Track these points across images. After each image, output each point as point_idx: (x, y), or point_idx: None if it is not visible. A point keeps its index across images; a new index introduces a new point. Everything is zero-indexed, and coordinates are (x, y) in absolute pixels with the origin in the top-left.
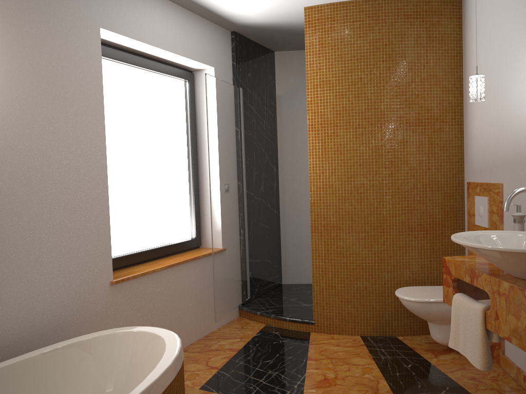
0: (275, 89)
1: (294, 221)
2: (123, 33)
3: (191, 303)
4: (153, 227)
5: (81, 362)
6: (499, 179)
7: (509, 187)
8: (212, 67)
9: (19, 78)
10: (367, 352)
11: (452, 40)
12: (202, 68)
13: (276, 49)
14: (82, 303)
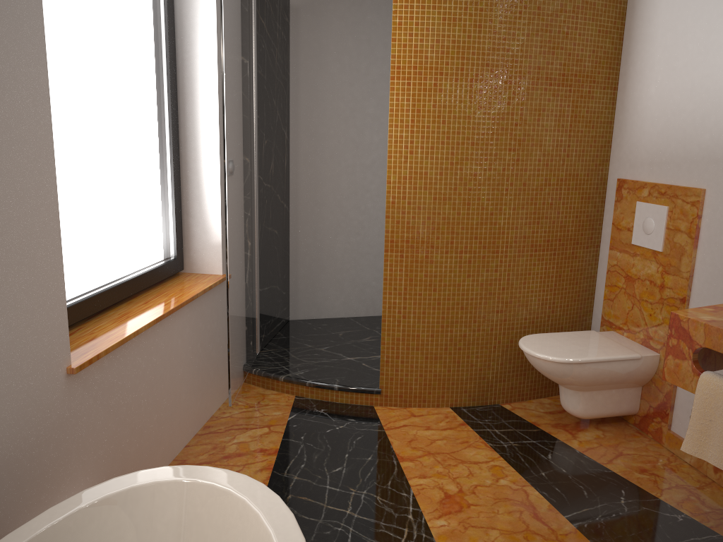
0: None
1: (311, 221)
2: None
3: (185, 378)
4: (114, 243)
5: None
6: (696, 182)
7: (720, 196)
8: None
9: None
10: (477, 437)
11: None
12: None
13: None
14: (20, 425)
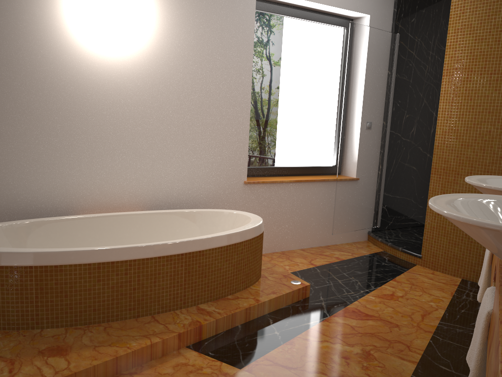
0: None
1: None
2: None
3: (316, 216)
4: (294, 149)
5: (204, 225)
6: None
7: None
8: (368, 15)
9: (191, 31)
10: (452, 290)
11: None
12: (359, 16)
13: None
14: (220, 191)
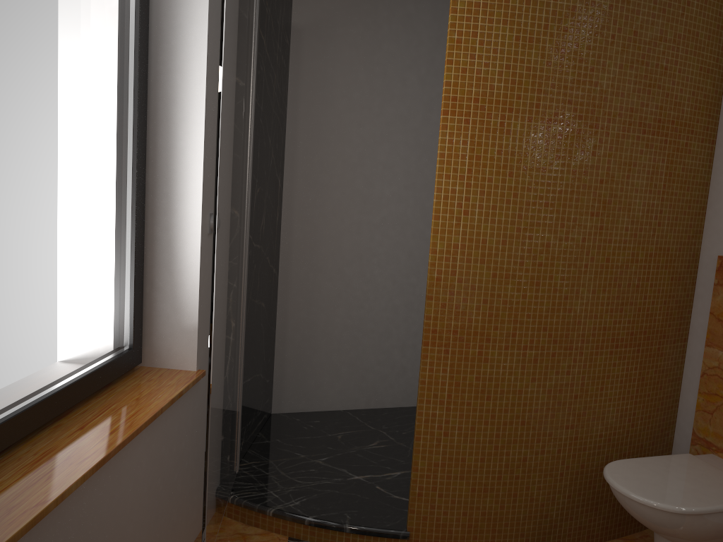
0: (291, 10)
1: (305, 290)
2: None
3: (137, 537)
4: (36, 337)
5: None
6: None
7: None
8: None
9: None
10: None
11: None
12: None
13: None
14: None
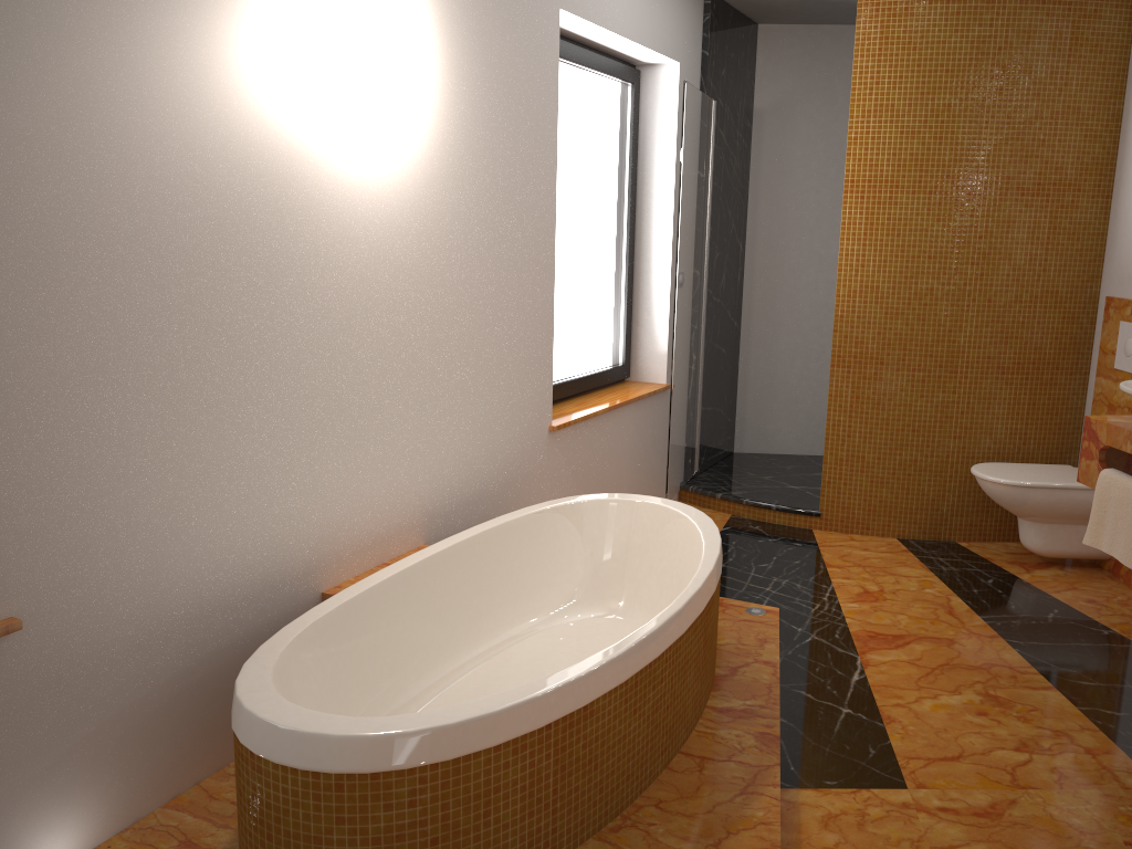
0: (753, 96)
1: (764, 343)
2: (583, 15)
3: (627, 472)
4: (577, 342)
5: (555, 538)
6: None
7: None
8: (676, 62)
9: (480, 103)
10: (916, 561)
11: (1114, 46)
12: (657, 63)
13: (764, 21)
14: (521, 456)
